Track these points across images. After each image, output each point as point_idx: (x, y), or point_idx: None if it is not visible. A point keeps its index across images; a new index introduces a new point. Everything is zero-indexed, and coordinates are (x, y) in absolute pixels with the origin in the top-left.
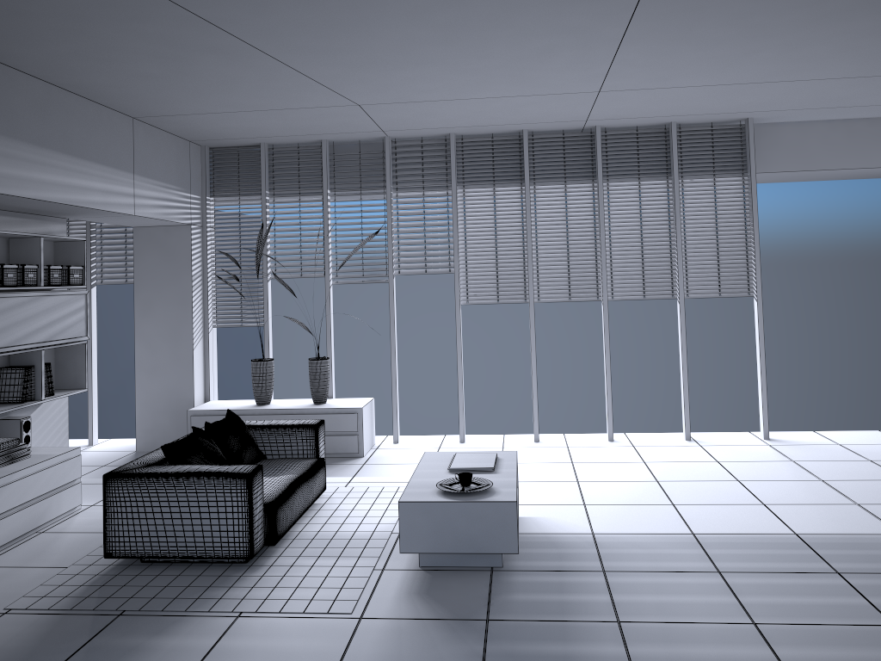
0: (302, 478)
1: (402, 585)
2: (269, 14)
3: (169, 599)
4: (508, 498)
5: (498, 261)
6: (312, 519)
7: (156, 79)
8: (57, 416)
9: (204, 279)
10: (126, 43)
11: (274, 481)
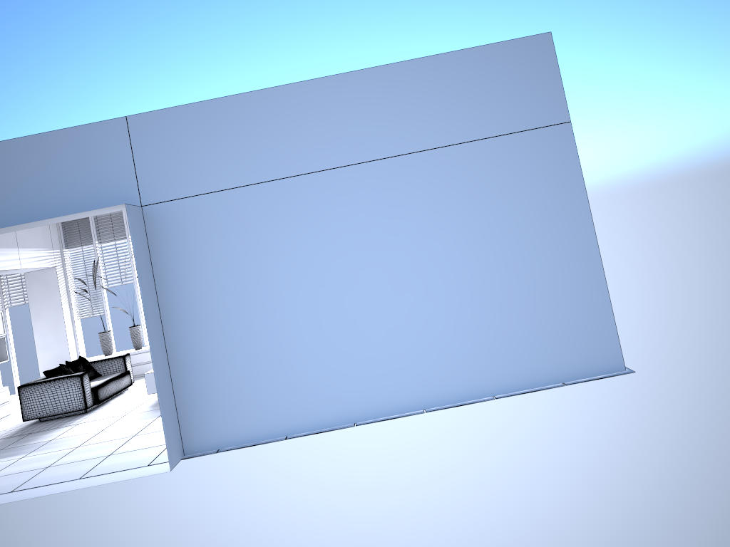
0: (114, 378)
1: (147, 405)
2: None
3: (50, 427)
4: None
5: None
6: (122, 396)
7: None
8: None
9: (68, 294)
10: None
11: (100, 381)
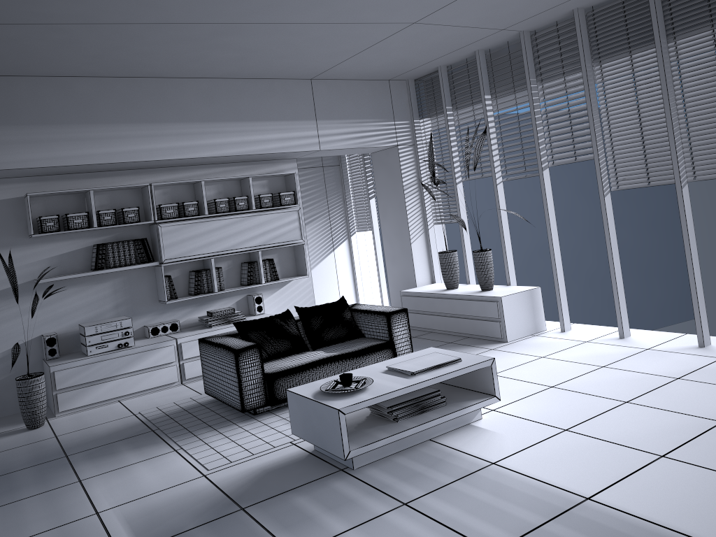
0: (336, 357)
1: (273, 460)
2: (168, 6)
3: (182, 428)
4: (341, 405)
5: (644, 138)
6: None
7: (248, 58)
8: (302, 293)
9: (420, 186)
10: (173, 49)
11: (317, 357)
